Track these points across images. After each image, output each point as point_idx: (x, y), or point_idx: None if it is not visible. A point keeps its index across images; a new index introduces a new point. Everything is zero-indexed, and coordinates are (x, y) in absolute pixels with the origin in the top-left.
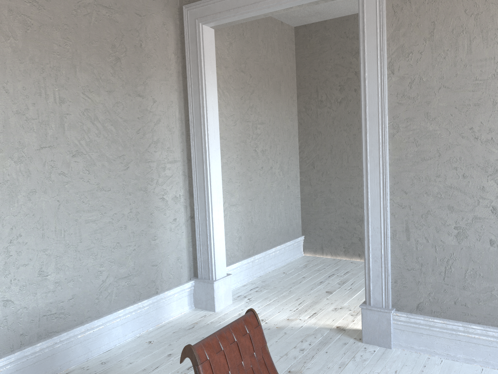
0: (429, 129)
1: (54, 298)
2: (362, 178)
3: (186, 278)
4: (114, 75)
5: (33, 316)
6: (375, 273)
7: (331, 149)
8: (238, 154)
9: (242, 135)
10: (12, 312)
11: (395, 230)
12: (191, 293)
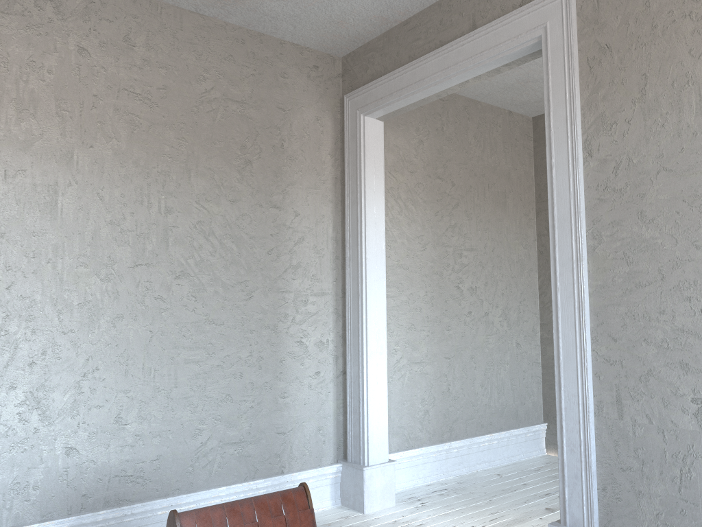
0: (645, 236)
1: (131, 455)
2: None
3: (330, 459)
4: (241, 181)
5: (102, 474)
6: (571, 472)
7: None
8: (428, 291)
9: (436, 264)
10: (75, 464)
11: (600, 401)
12: (337, 483)
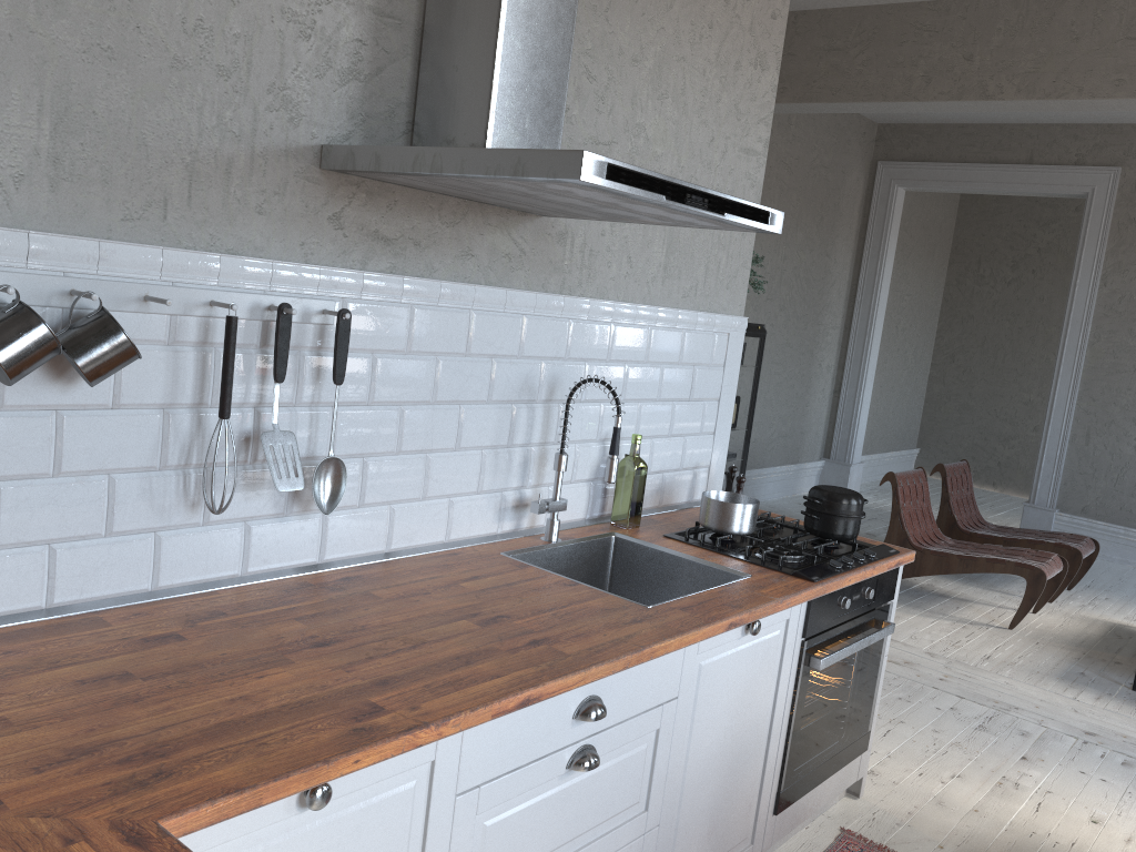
0: (1129, 344)
1: None
2: (1018, 386)
3: (817, 456)
4: (816, 234)
5: None
6: (1045, 473)
7: (983, 341)
8: (881, 329)
9: (890, 306)
10: None
11: (1074, 434)
12: (818, 474)
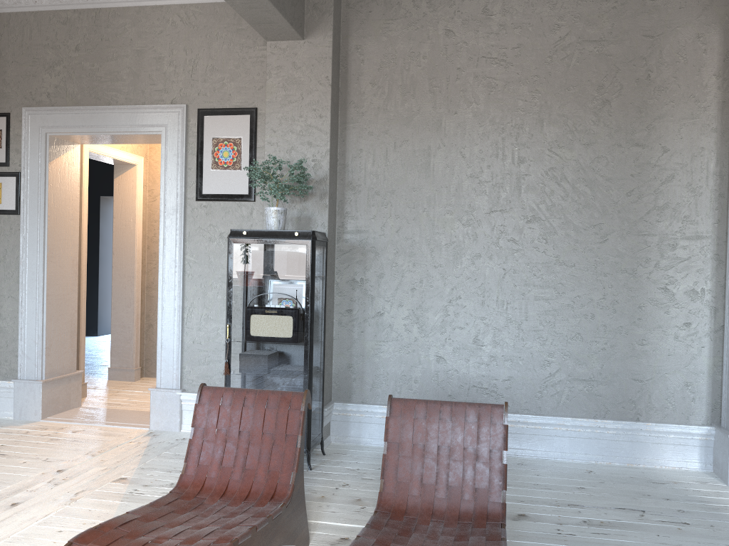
0: None
1: (486, 372)
2: None
3: (701, 420)
4: (596, 123)
5: (463, 382)
6: None
7: None
8: None
9: None
10: (443, 370)
11: None
12: (709, 447)
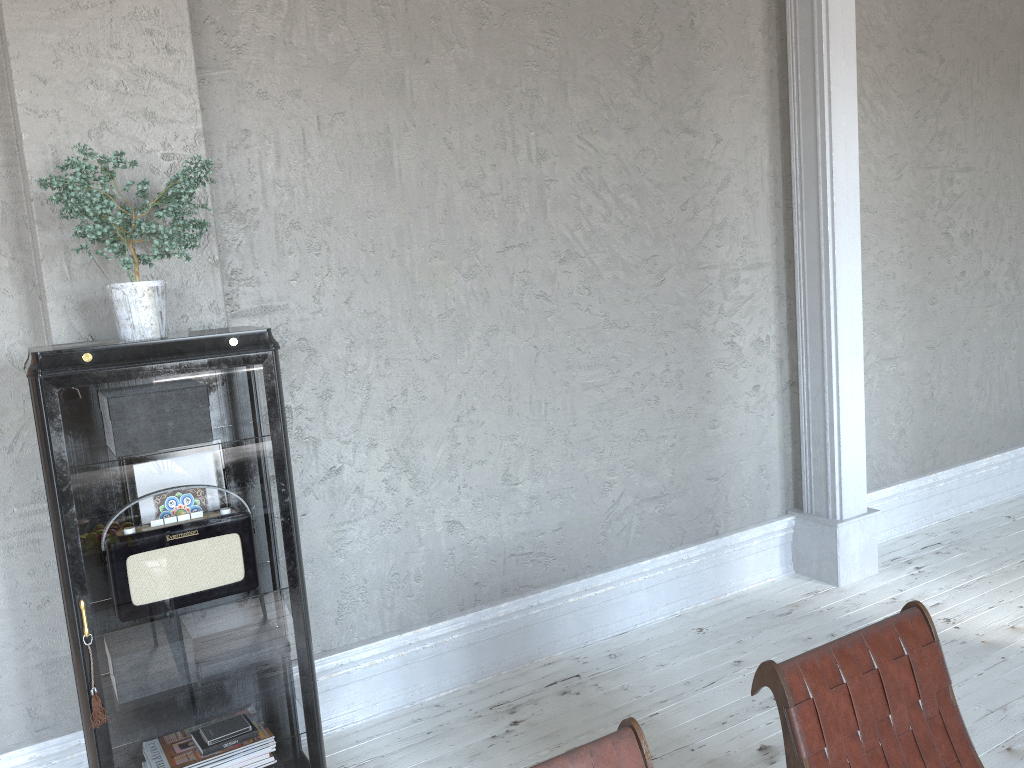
0: None
1: (528, 526)
2: None
3: (776, 510)
4: (637, 93)
5: (495, 554)
6: None
7: None
8: (904, 245)
9: (916, 199)
10: (461, 544)
11: None
12: (788, 542)
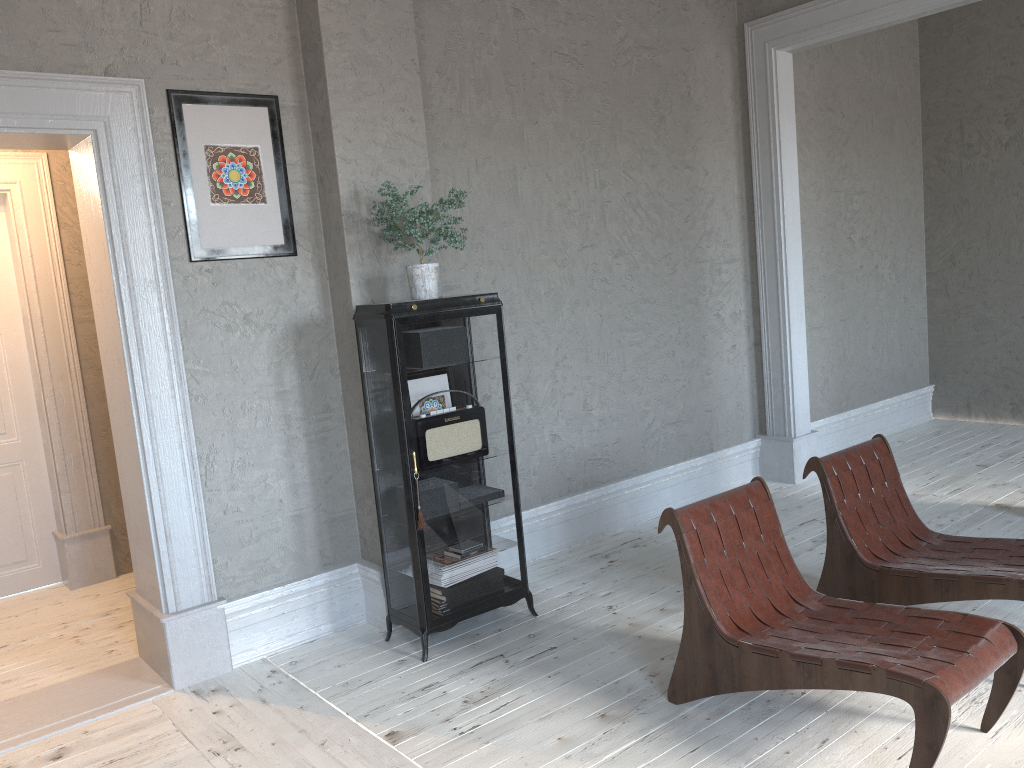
0: None
1: (598, 440)
2: None
3: (748, 435)
4: (657, 142)
5: (579, 459)
6: None
7: (987, 230)
8: (823, 246)
9: (830, 214)
10: (559, 450)
11: None
12: (756, 458)
